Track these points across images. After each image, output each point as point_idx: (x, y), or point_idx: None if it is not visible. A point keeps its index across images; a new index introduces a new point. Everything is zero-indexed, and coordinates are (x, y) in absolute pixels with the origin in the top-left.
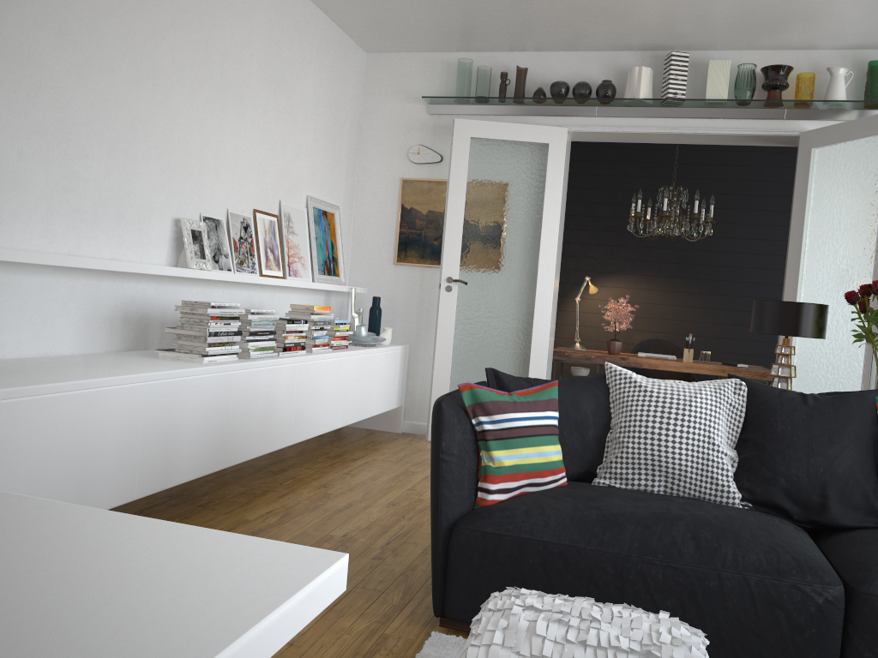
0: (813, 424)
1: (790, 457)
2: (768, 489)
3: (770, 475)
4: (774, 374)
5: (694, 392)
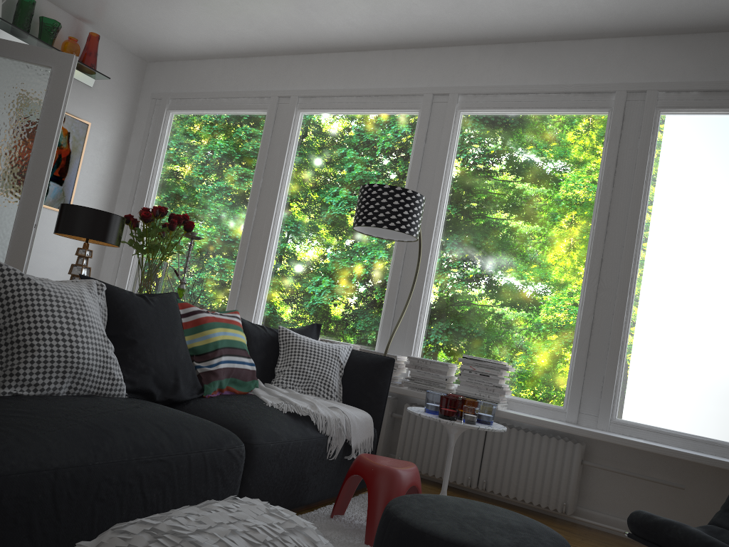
0: (161, 321)
1: (155, 349)
2: (145, 378)
3: (144, 366)
4: (76, 274)
5: (79, 292)
